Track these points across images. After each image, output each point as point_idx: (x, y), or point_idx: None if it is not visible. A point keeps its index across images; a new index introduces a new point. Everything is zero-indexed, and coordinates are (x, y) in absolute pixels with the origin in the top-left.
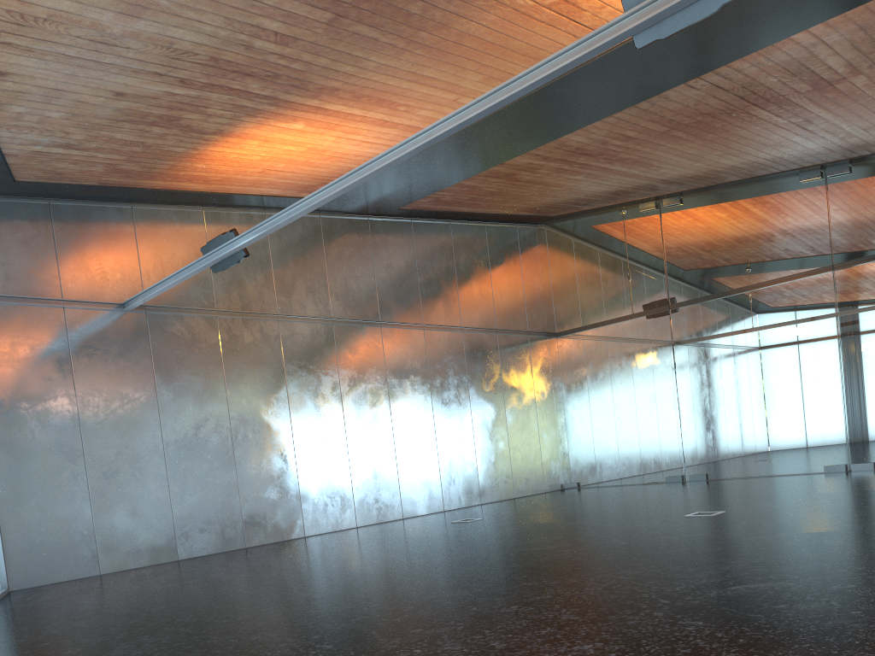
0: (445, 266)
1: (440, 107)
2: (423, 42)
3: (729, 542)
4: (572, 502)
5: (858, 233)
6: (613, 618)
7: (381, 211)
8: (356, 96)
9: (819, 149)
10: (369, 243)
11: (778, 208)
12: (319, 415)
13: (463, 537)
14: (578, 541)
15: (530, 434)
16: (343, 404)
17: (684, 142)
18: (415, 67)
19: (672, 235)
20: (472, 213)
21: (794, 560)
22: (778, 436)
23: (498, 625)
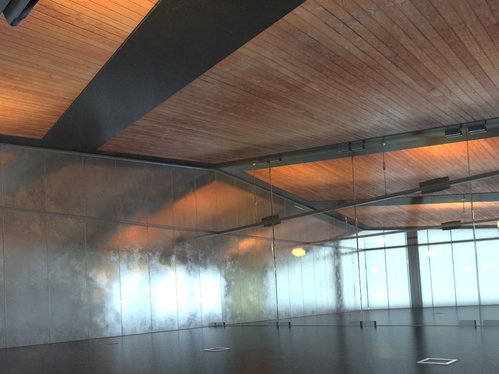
0: (138, 186)
1: (44, 80)
2: None
3: (159, 373)
4: (191, 335)
5: (367, 183)
6: None
7: (86, 150)
8: None
9: (335, 132)
10: (81, 168)
11: (328, 166)
12: (28, 270)
13: (65, 355)
14: (101, 364)
15: (193, 291)
16: (49, 265)
17: (242, 120)
18: None
19: (275, 178)
20: (154, 157)
21: None
22: (325, 301)
23: None
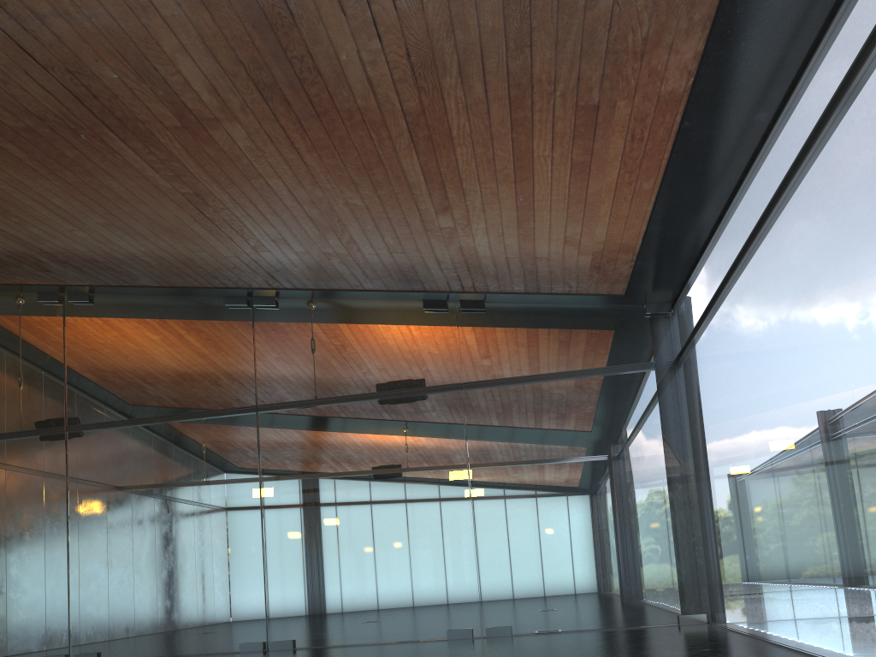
0: None
1: None
2: None
3: None
4: None
5: (283, 373)
6: None
7: None
8: None
9: (233, 260)
10: None
11: (202, 330)
12: None
13: None
14: None
15: None
16: None
17: (33, 174)
18: None
19: (77, 338)
20: None
21: None
22: (189, 603)
23: None
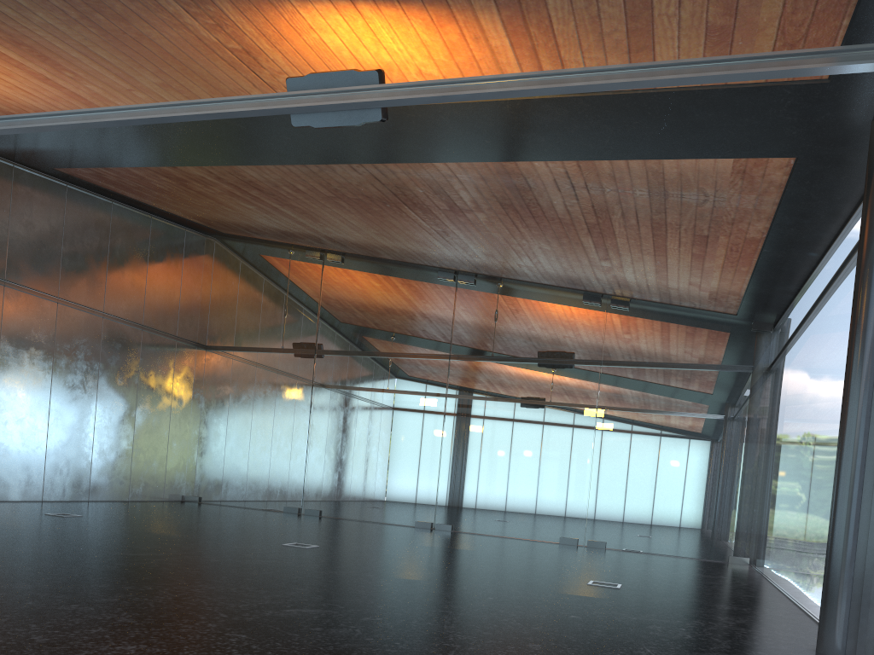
0: (98, 244)
1: (112, 90)
2: (99, 24)
3: (307, 573)
4: (186, 515)
5: (472, 335)
6: (168, 625)
7: (31, 163)
8: (15, 40)
9: (453, 258)
10: (9, 191)
11: (418, 295)
12: None
13: (52, 531)
14: (172, 552)
15: (159, 439)
16: None
17: (347, 211)
18: (88, 42)
19: (329, 288)
20: (138, 202)
21: (349, 594)
22: (385, 488)
23: (49, 621)
